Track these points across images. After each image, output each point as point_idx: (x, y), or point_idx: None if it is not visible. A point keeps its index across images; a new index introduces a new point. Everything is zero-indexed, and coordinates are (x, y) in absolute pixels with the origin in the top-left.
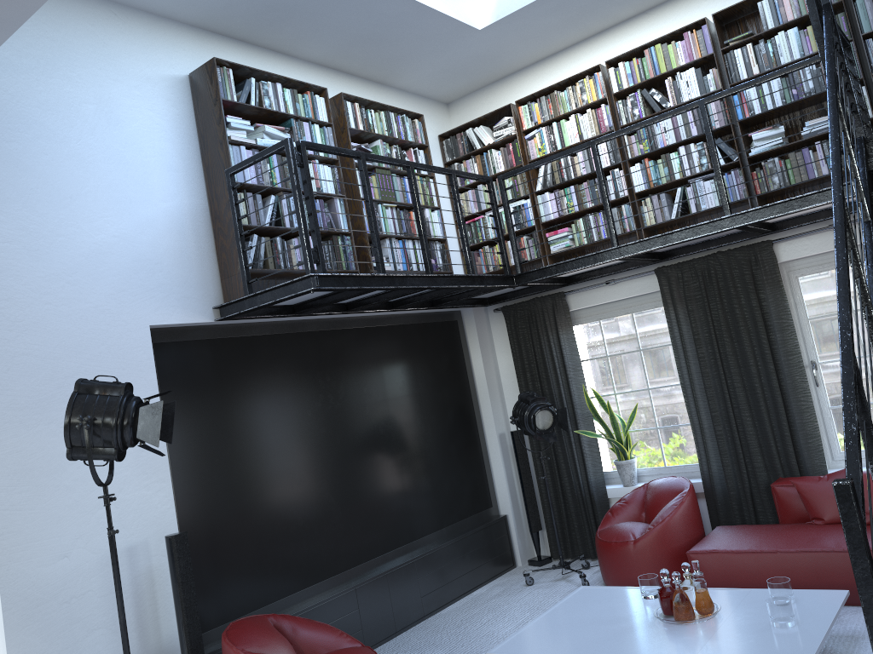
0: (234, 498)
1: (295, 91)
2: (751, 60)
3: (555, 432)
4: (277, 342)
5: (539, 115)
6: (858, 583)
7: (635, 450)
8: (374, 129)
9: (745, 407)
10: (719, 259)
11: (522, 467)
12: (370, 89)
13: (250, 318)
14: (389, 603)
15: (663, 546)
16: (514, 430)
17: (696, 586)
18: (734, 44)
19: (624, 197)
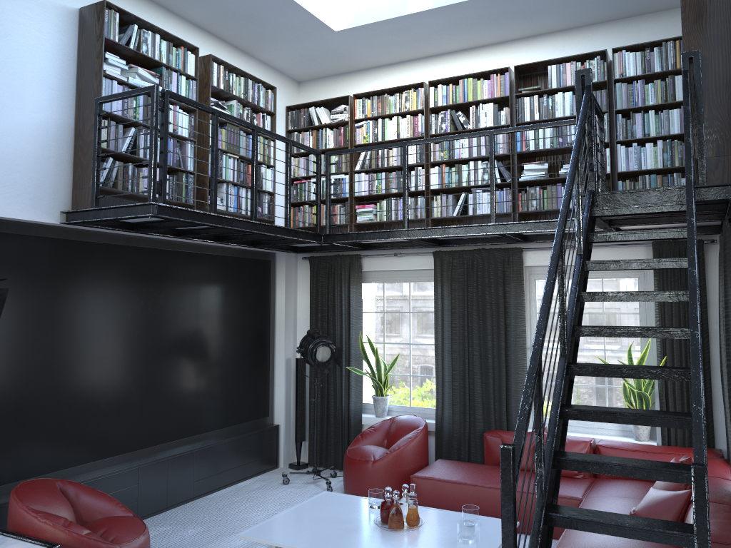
0: (47, 376)
1: (171, 44)
2: (535, 108)
3: (331, 365)
4: (112, 251)
5: (369, 110)
6: (502, 520)
7: (390, 390)
8: (233, 91)
9: (478, 371)
10: (482, 254)
11: (299, 388)
12: (236, 56)
13: (92, 227)
14: (165, 483)
15: (395, 468)
16: (299, 357)
17: (410, 503)
18: (525, 93)
19: (421, 190)
